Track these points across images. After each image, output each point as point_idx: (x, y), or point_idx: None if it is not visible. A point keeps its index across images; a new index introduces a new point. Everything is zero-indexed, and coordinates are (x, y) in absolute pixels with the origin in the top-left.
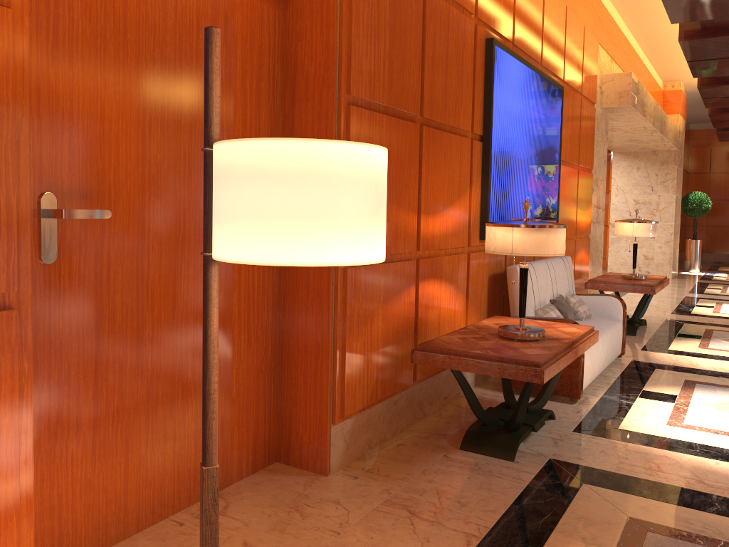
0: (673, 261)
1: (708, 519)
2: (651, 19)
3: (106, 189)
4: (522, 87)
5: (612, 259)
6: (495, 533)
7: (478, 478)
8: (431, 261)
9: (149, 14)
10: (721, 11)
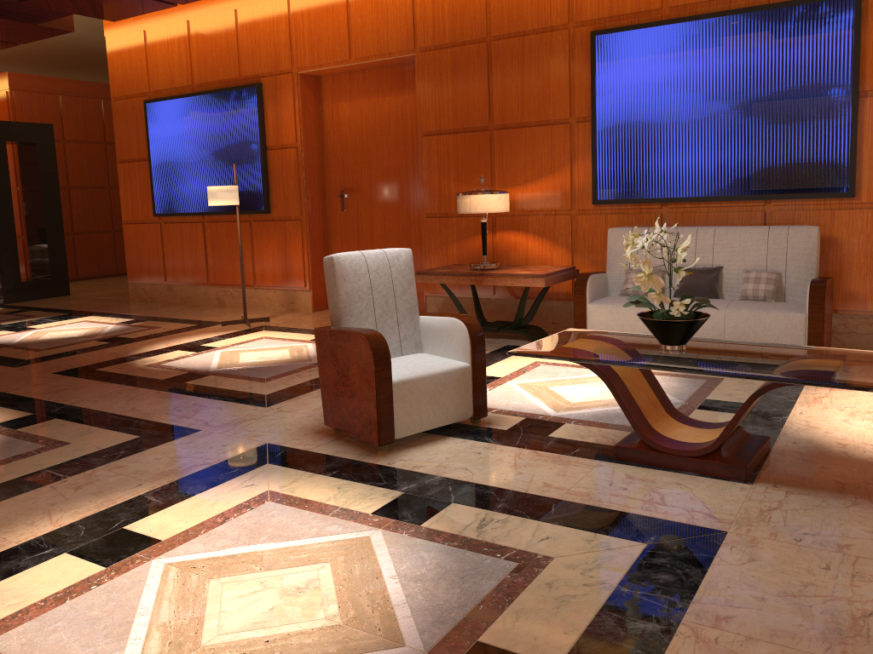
0: None
1: None
2: None
3: (358, 187)
4: (678, 47)
5: None
6: None
7: None
8: (510, 219)
9: (370, 122)
10: None
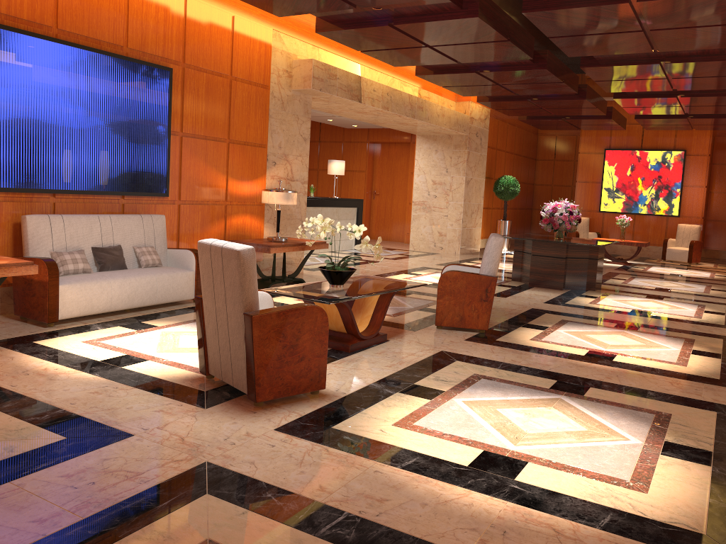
0: (463, 238)
1: None
2: None
3: None
4: (70, 66)
5: (413, 235)
6: None
7: None
8: None
9: None
10: (299, 8)
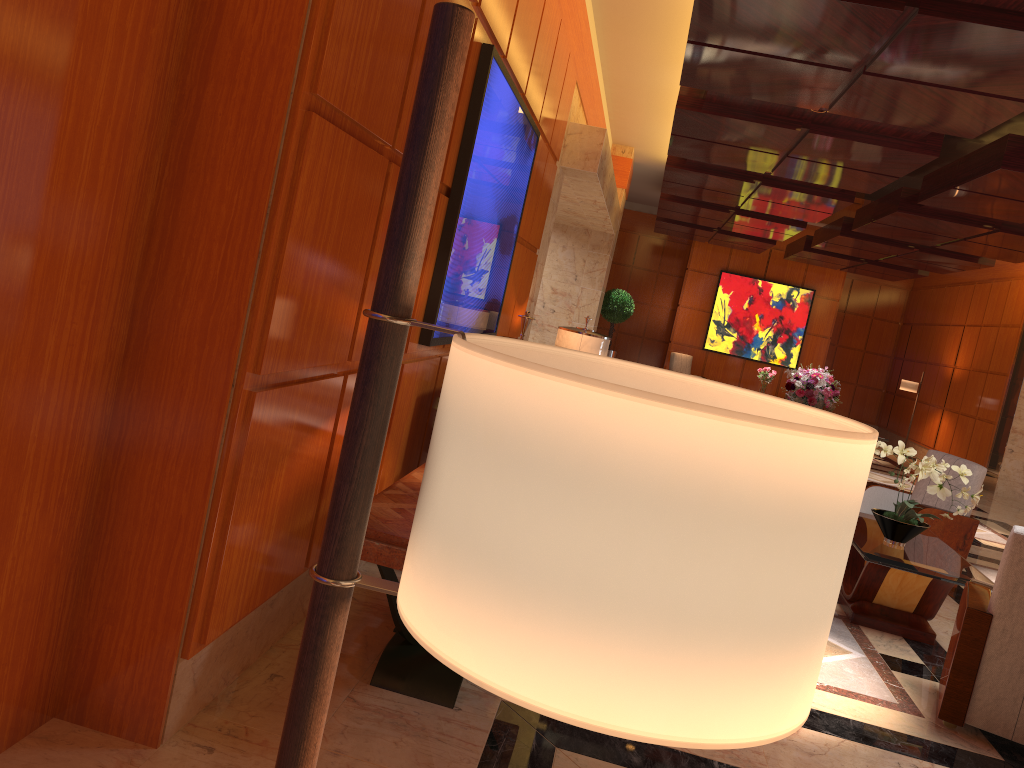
0: None
1: None
2: (633, 64)
3: None
4: (505, 126)
5: None
6: None
7: (409, 744)
8: None
9: None
10: (742, 88)
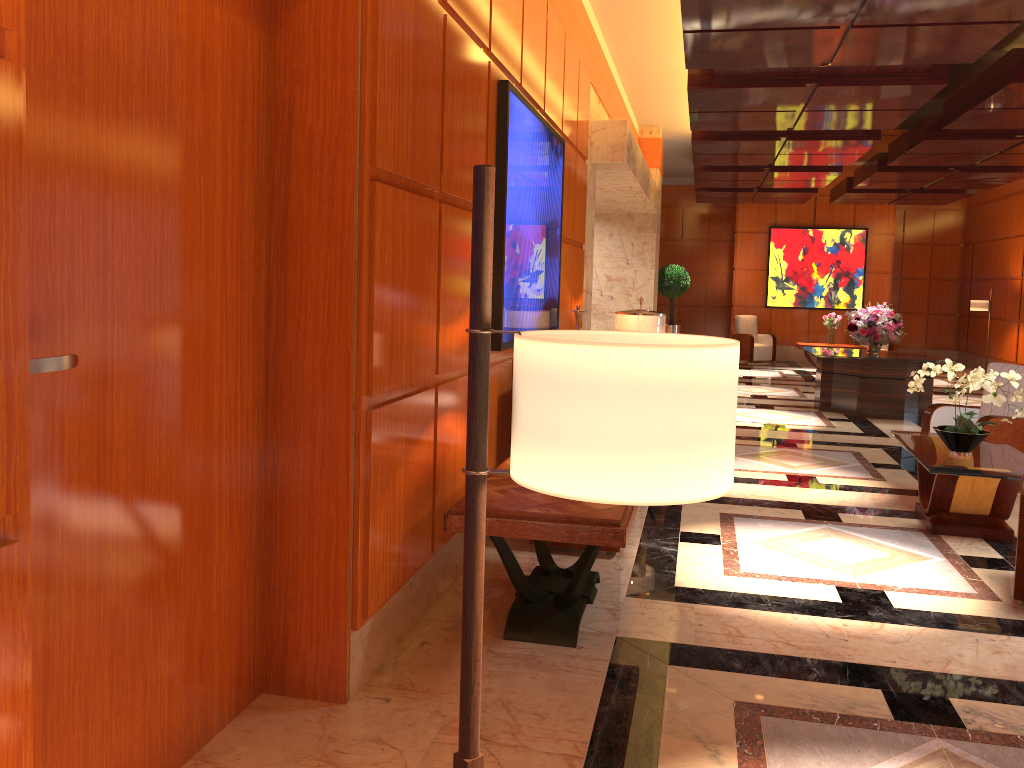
0: None
1: (814, 689)
2: (642, 52)
3: (58, 318)
4: (531, 145)
5: None
6: (597, 748)
7: (544, 677)
8: (448, 387)
9: (111, 42)
10: (744, 61)
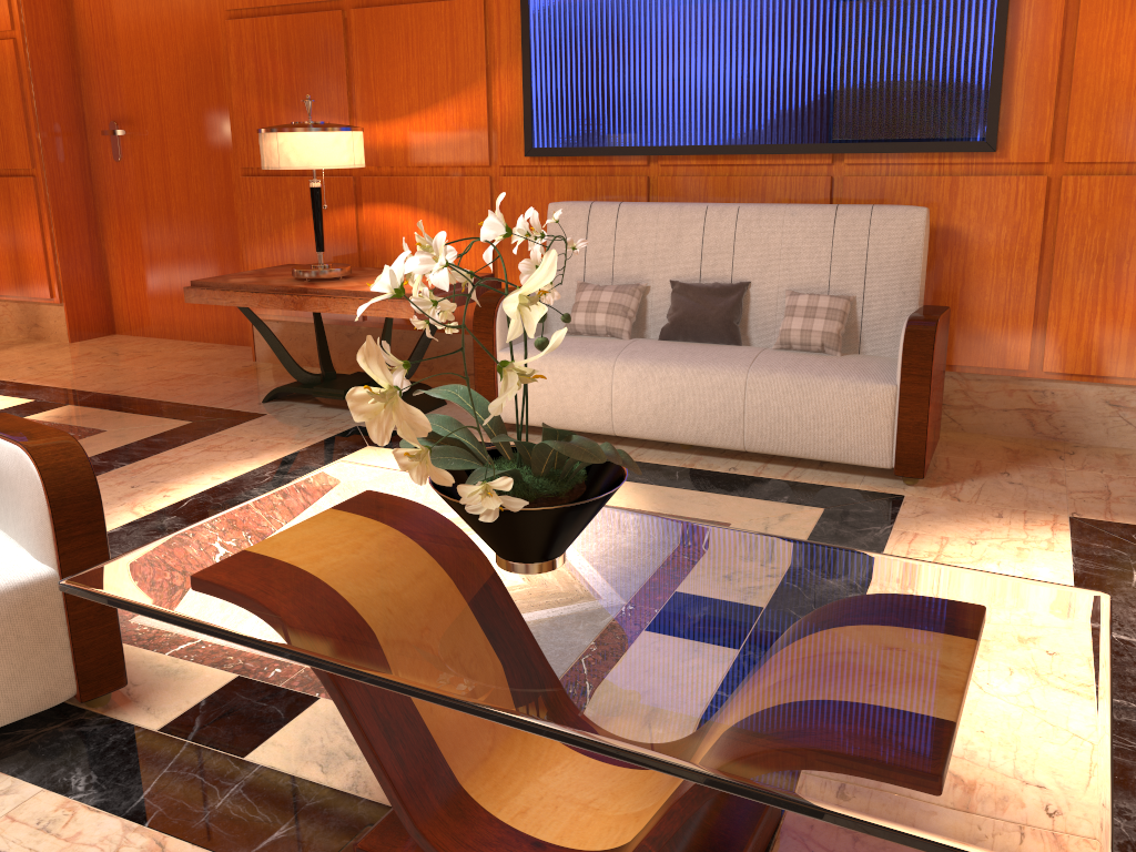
0: None
1: None
2: None
3: (140, 116)
4: None
5: None
6: (116, 397)
7: (224, 393)
8: (386, 181)
9: None
10: None
